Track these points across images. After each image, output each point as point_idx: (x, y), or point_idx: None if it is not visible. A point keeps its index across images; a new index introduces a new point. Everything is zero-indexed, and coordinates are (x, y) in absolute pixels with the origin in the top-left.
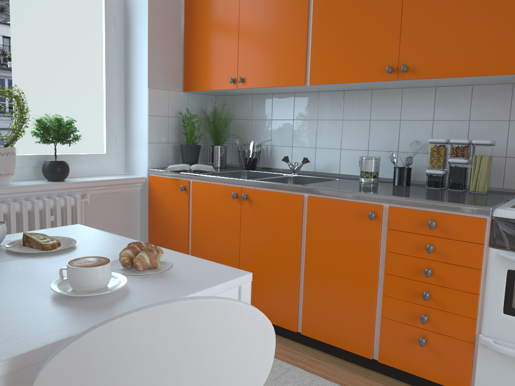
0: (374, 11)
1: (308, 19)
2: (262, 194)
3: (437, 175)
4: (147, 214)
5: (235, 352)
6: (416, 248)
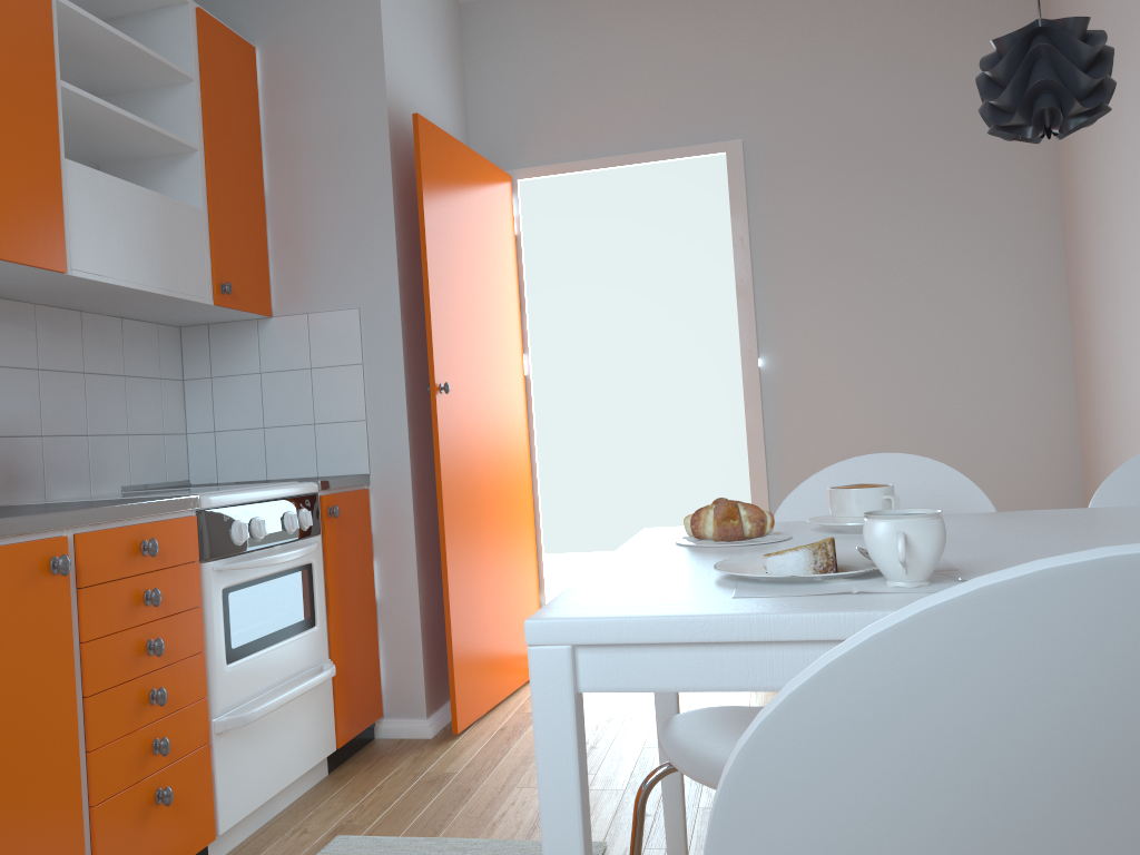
0: None
1: None
2: None
3: None
4: None
5: None
6: (130, 607)
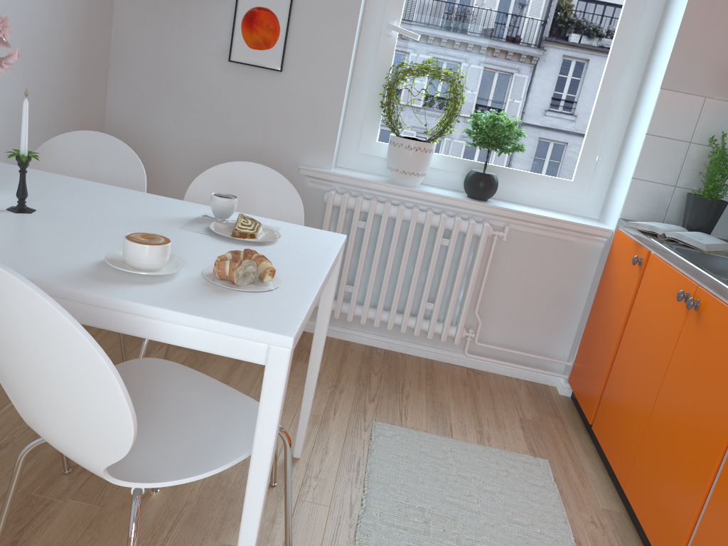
0: None
1: None
2: (717, 308)
3: None
4: (596, 288)
5: (67, 363)
6: None
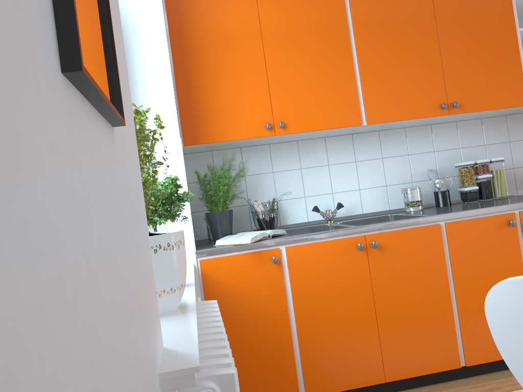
0: (418, 58)
1: (353, 62)
2: (394, 235)
3: (474, 190)
4: None
5: None
6: None
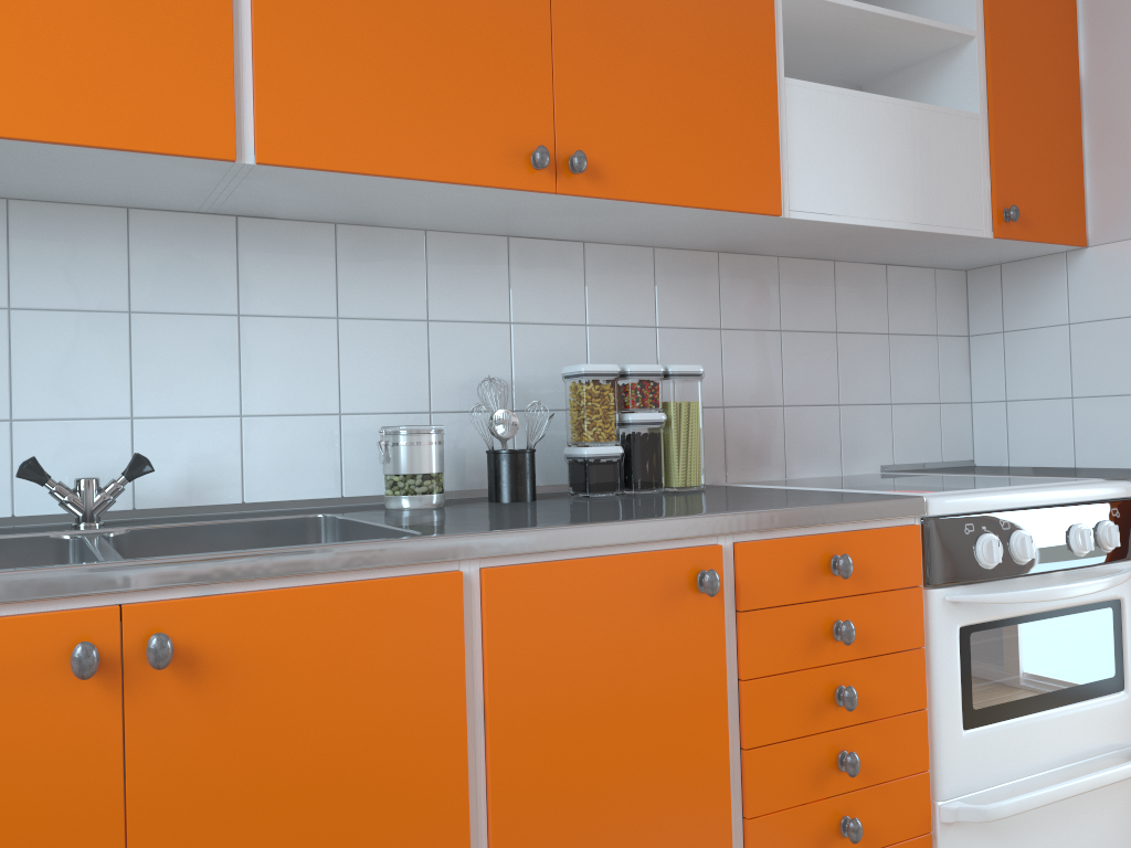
0: None
1: None
2: (263, 610)
3: (611, 459)
4: None
5: None
6: (810, 641)
